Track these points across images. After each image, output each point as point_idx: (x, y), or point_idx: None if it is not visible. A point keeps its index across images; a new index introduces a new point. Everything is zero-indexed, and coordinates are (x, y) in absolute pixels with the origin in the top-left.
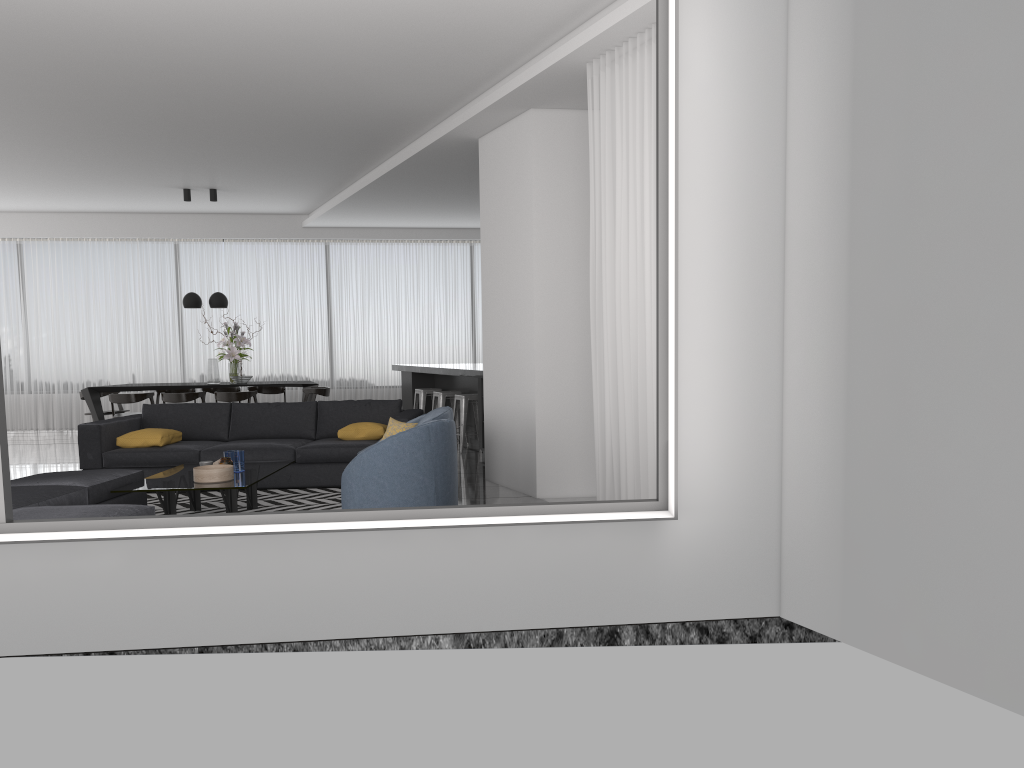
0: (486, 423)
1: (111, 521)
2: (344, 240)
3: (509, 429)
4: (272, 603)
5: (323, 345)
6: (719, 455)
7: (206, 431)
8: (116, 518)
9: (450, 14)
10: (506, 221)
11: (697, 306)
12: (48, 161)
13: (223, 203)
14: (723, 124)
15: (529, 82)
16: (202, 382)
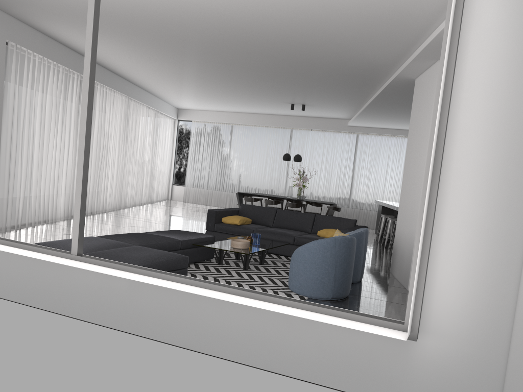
0: (395, 240)
1: (115, 264)
2: (365, 133)
3: (403, 246)
4: (186, 326)
5: (347, 185)
6: (463, 300)
7: (263, 221)
8: (118, 263)
9: (379, 2)
10: (419, 126)
11: (462, 189)
12: (233, 89)
13: (311, 112)
14: (501, 56)
15: (431, 43)
16: (286, 196)
